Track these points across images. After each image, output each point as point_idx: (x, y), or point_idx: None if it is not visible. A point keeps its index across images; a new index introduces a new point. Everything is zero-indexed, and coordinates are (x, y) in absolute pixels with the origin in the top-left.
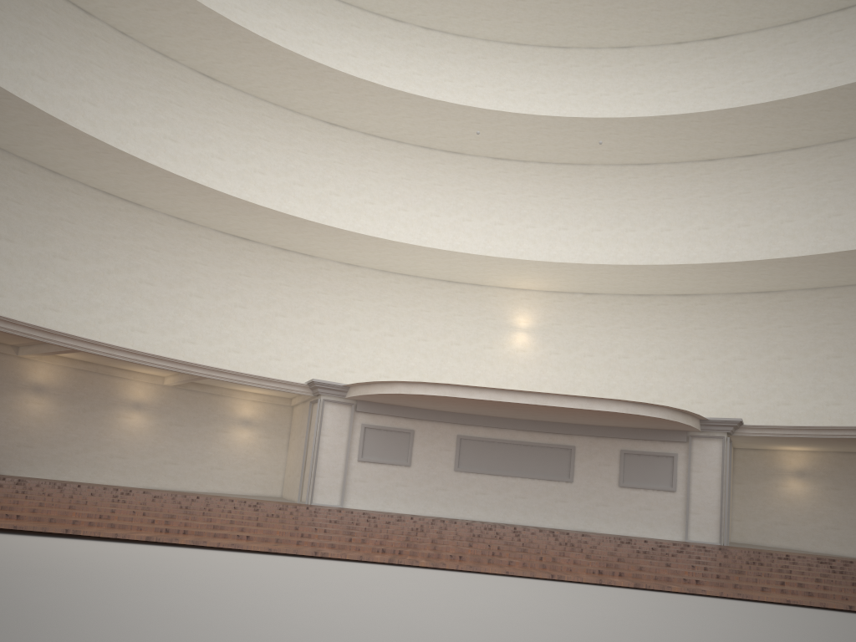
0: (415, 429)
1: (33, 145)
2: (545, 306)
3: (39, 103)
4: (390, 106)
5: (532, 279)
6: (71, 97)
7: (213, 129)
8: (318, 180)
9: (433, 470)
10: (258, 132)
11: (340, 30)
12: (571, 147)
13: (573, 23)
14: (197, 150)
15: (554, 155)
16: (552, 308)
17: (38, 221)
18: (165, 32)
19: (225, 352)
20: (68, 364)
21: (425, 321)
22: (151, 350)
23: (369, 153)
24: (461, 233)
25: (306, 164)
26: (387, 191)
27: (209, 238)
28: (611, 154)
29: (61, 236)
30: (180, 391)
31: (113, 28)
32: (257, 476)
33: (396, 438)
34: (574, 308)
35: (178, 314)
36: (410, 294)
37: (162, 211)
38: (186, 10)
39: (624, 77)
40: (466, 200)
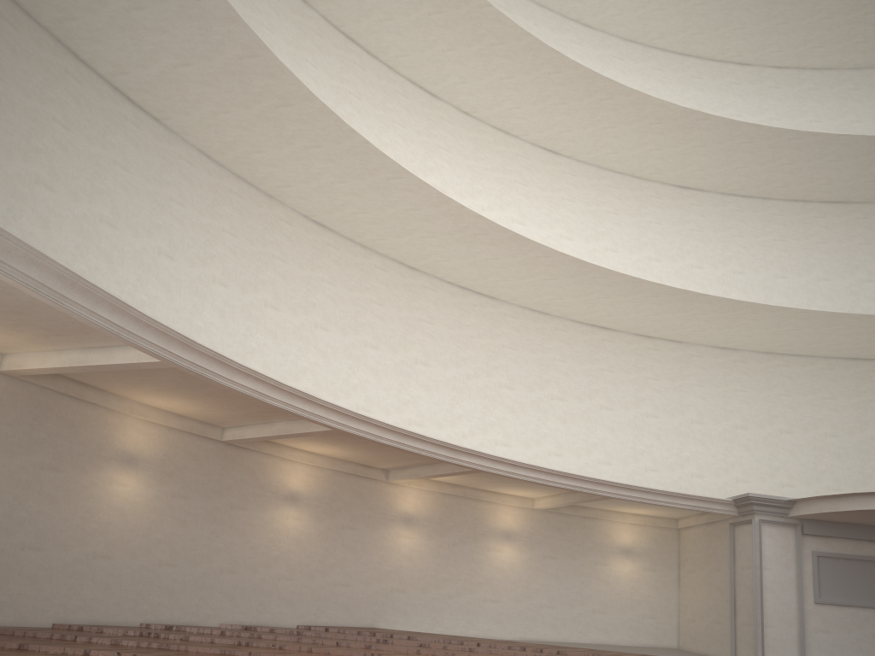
0: None
1: (401, 235)
2: None
3: None
4: (769, 152)
5: None
6: None
7: (559, 206)
8: (676, 252)
9: None
10: (605, 205)
11: (680, 84)
12: None
13: None
14: (545, 231)
15: None
16: None
17: (399, 323)
18: (515, 103)
19: (594, 464)
20: (435, 488)
21: (831, 411)
22: None
23: (730, 215)
24: (862, 298)
25: (660, 235)
26: (758, 257)
27: (565, 330)
28: None
29: (421, 339)
30: (551, 515)
31: (456, 109)
32: (645, 621)
33: (862, 569)
34: None
35: (541, 422)
36: (806, 379)
37: (516, 303)
38: (548, 70)
39: None
40: (861, 257)
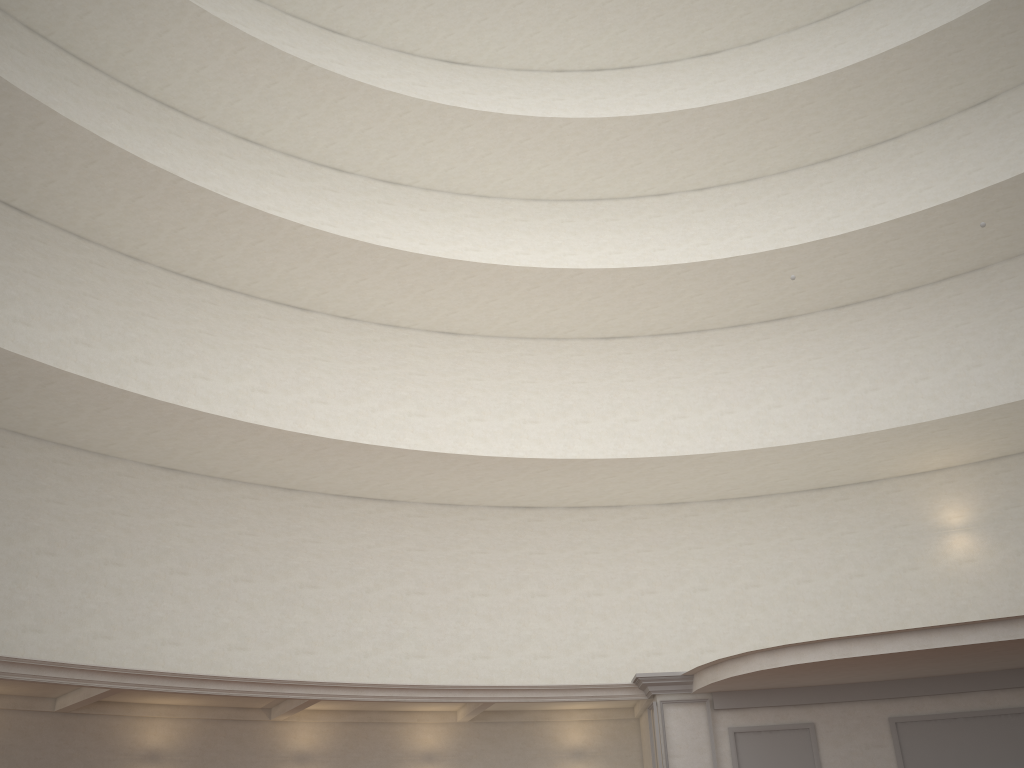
0: (814, 720)
1: (252, 464)
2: (984, 484)
3: (263, 418)
4: (669, 289)
5: (946, 450)
6: (297, 402)
7: (465, 388)
8: (606, 409)
9: None
10: (520, 376)
11: (594, 230)
12: (944, 252)
13: (892, 102)
14: (450, 417)
15: (924, 273)
16: (997, 483)
17: (277, 549)
18: (385, 299)
19: (530, 660)
20: (332, 718)
21: (801, 553)
22: (435, 678)
23: (663, 357)
24: (820, 418)
25: (586, 394)
26: (700, 396)
27: (483, 518)
28: (1012, 239)
29: (306, 561)
30: (481, 726)
31: (334, 316)
32: None
33: (788, 741)
34: None
35: (461, 624)
36: (769, 521)
37: (420, 501)
38: (395, 265)
39: (996, 137)
40: (812, 373)
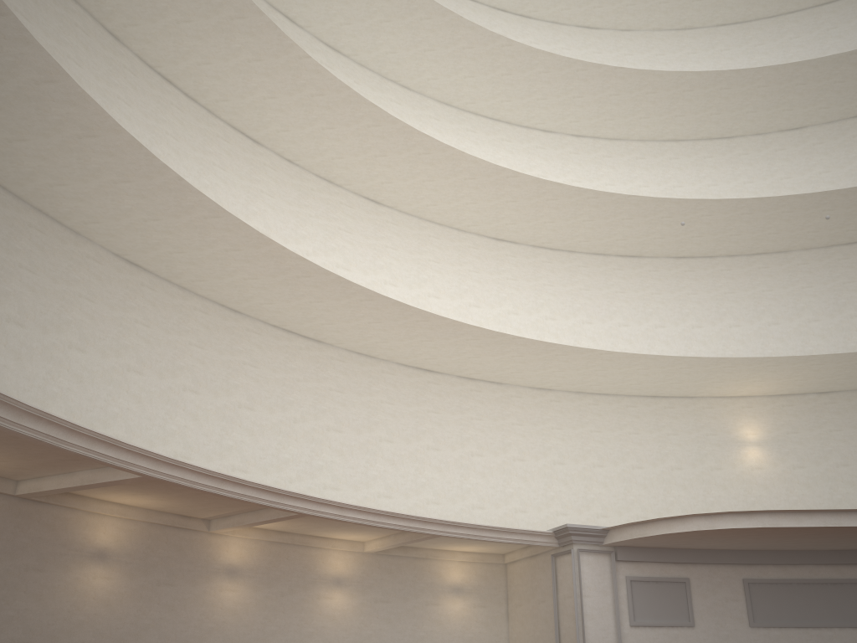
0: (689, 576)
1: (222, 277)
2: (773, 413)
3: None
4: (572, 209)
5: (761, 382)
6: None
7: (383, 254)
8: (494, 299)
9: (723, 628)
10: (427, 254)
11: (492, 145)
12: (771, 233)
13: (741, 109)
14: (370, 277)
15: (748, 245)
16: (783, 413)
17: (221, 366)
18: (337, 153)
19: (423, 504)
20: (262, 536)
21: (636, 445)
22: None
23: (541, 266)
24: (657, 341)
25: (479, 283)
26: (567, 305)
27: (392, 373)
28: (816, 235)
29: (245, 383)
30: (382, 558)
31: (279, 156)
32: None
33: (669, 591)
34: (810, 412)
35: (370, 464)
36: (613, 416)
37: (343, 347)
38: (368, 123)
39: (802, 157)
40: (654, 305)
